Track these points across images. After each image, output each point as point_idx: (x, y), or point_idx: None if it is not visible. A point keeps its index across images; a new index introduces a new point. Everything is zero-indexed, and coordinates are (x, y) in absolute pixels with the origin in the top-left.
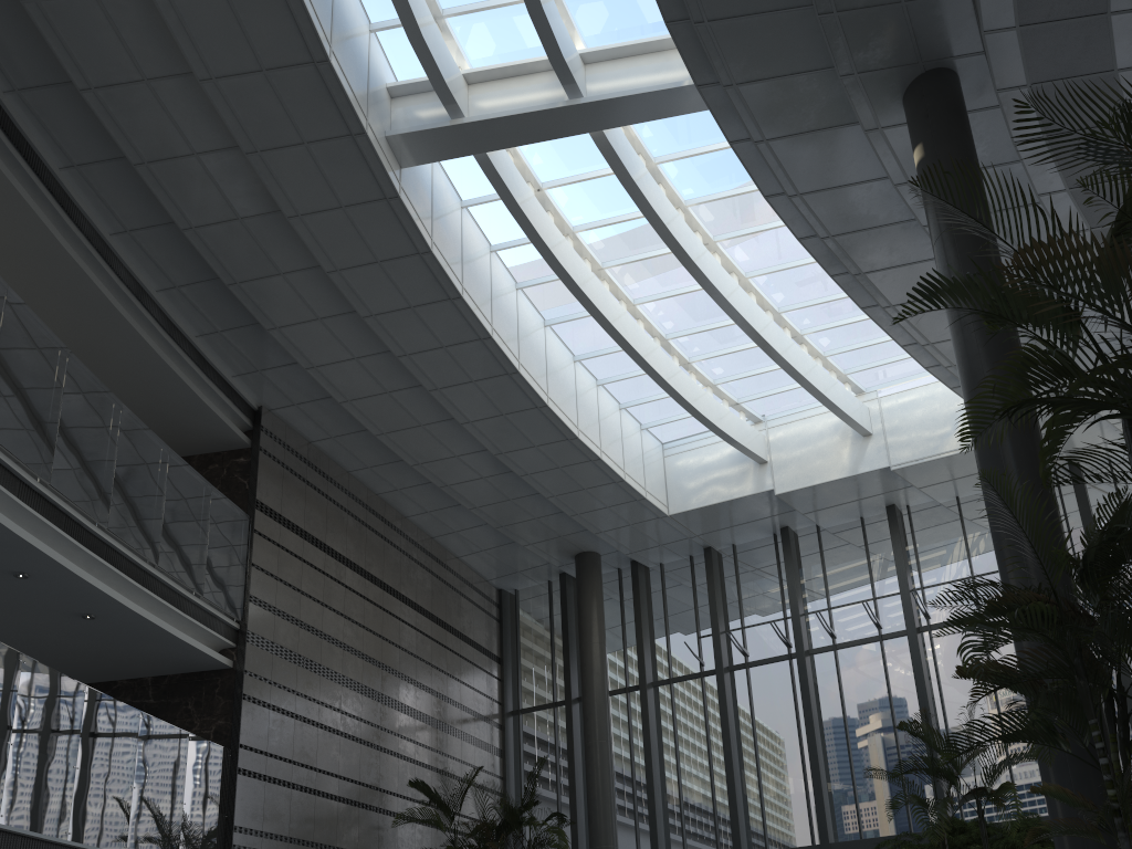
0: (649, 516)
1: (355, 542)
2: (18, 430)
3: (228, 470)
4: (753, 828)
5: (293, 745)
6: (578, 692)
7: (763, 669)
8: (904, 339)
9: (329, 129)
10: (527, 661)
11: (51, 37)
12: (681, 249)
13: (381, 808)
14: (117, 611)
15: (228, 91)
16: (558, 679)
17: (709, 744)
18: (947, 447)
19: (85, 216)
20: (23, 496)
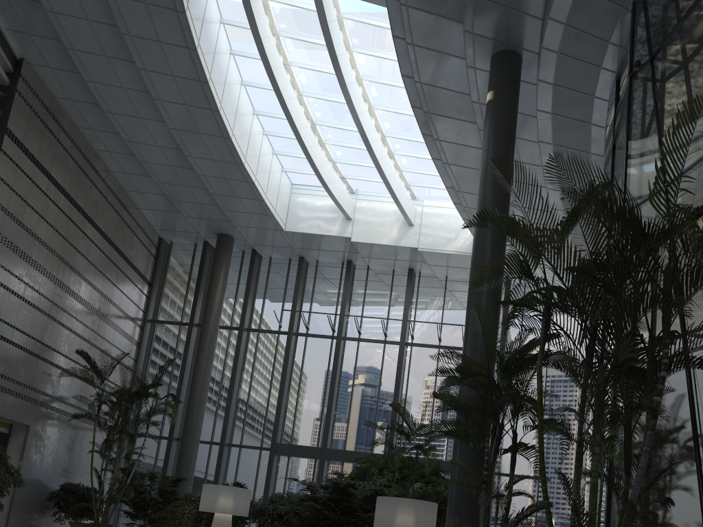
0: (273, 227)
1: (71, 178)
2: None
3: None
4: (286, 429)
5: (1, 308)
6: (198, 320)
7: (315, 340)
8: (448, 184)
9: None
10: (169, 291)
11: None
12: (343, 79)
13: (53, 363)
14: None
15: None
16: (187, 308)
17: (272, 375)
18: (450, 248)
19: None
20: None
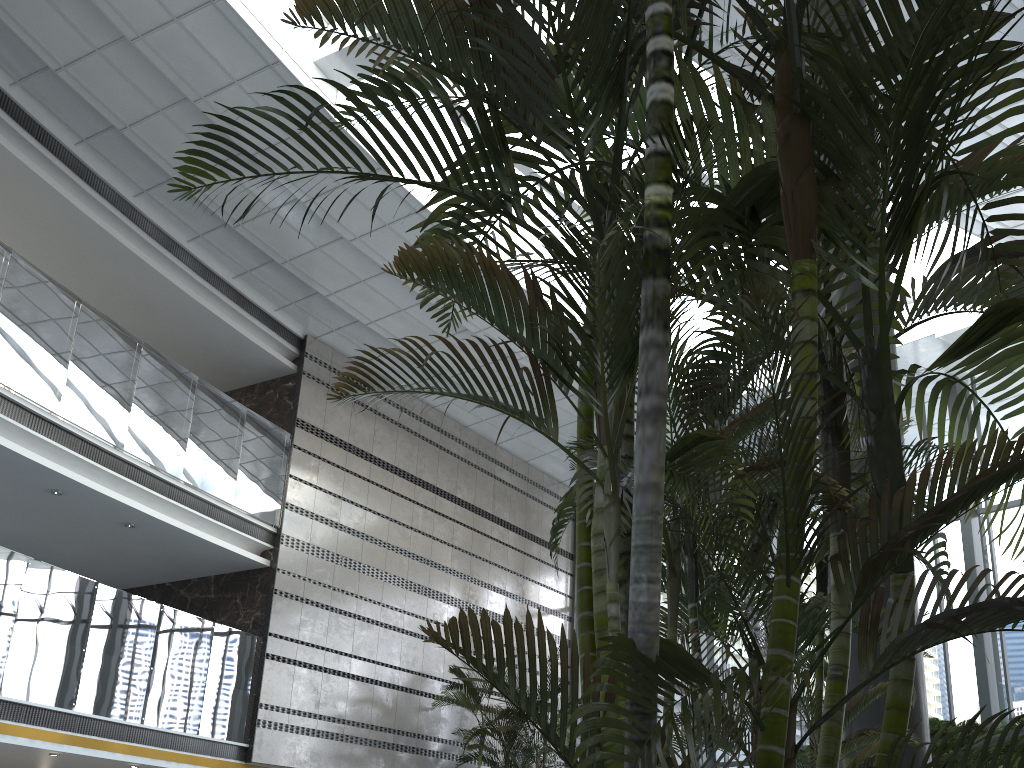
0: None
1: (405, 451)
2: (21, 370)
3: (279, 394)
4: None
5: (327, 634)
6: None
7: None
8: None
9: (250, 64)
10: None
11: (15, 27)
12: None
13: (424, 691)
14: (147, 520)
15: (156, 45)
16: None
17: None
18: None
19: (106, 183)
20: (34, 426)
